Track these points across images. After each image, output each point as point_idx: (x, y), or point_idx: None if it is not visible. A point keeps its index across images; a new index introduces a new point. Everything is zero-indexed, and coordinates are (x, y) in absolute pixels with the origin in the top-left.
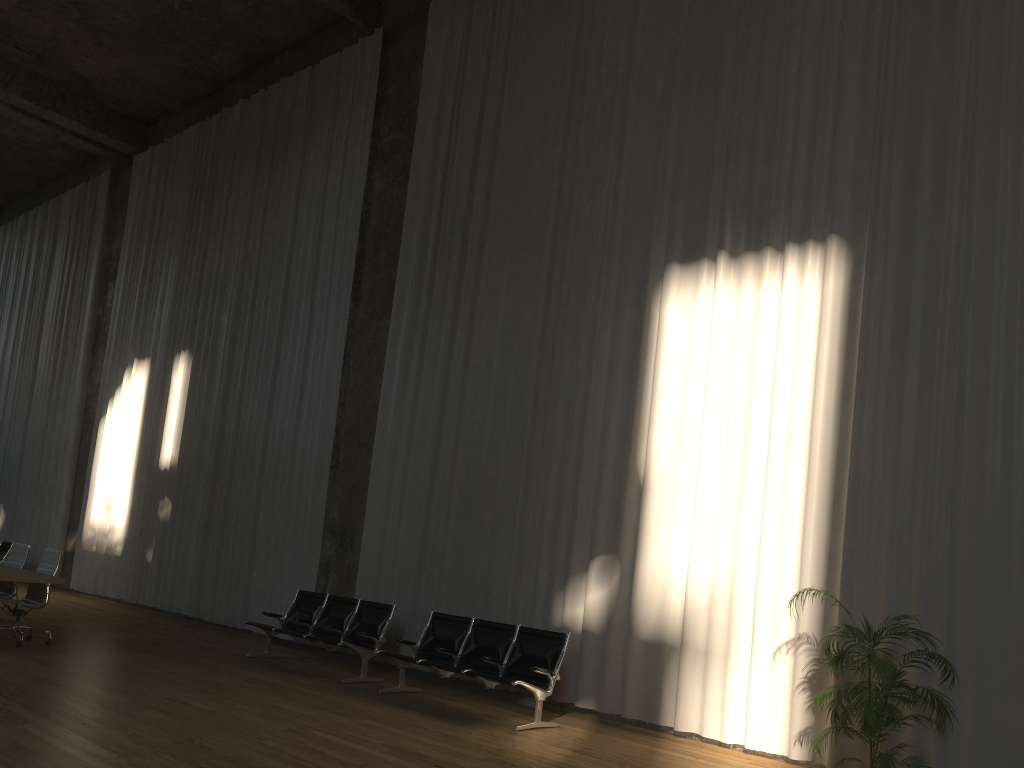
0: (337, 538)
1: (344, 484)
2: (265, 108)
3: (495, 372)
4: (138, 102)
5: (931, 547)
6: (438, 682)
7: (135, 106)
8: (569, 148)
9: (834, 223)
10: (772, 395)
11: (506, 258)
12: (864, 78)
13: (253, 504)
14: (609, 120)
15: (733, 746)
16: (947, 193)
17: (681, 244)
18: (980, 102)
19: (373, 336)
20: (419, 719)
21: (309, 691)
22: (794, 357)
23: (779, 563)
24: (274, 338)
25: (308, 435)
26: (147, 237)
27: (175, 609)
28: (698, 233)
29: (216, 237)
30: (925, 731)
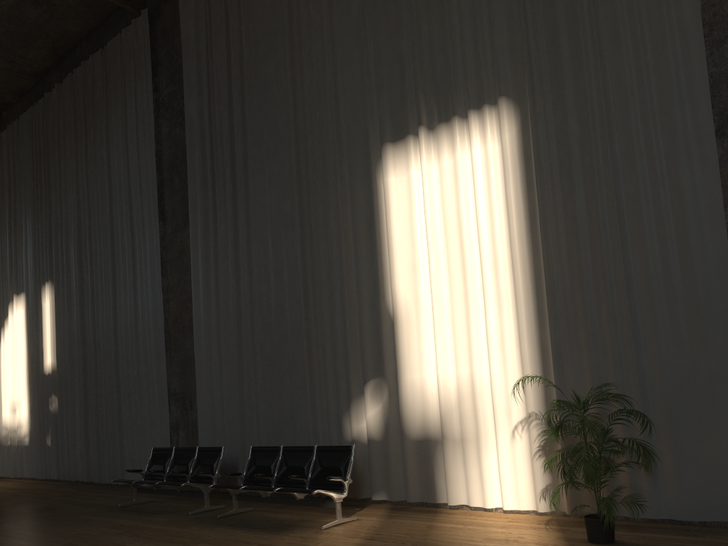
0: (180, 402)
1: (178, 360)
2: (74, 87)
3: (271, 254)
4: None
5: (617, 326)
6: (262, 501)
7: None
8: (296, 71)
9: (501, 88)
10: (477, 231)
11: (265, 165)
12: None
13: (114, 388)
14: (322, 43)
15: (495, 509)
16: (582, 46)
17: (390, 128)
18: None
19: (180, 244)
20: (244, 535)
21: (160, 527)
22: (489, 198)
23: (505, 361)
24: (109, 260)
25: (145, 328)
26: (7, 201)
27: (73, 478)
28: (401, 116)
29: (56, 192)
30: (637, 472)
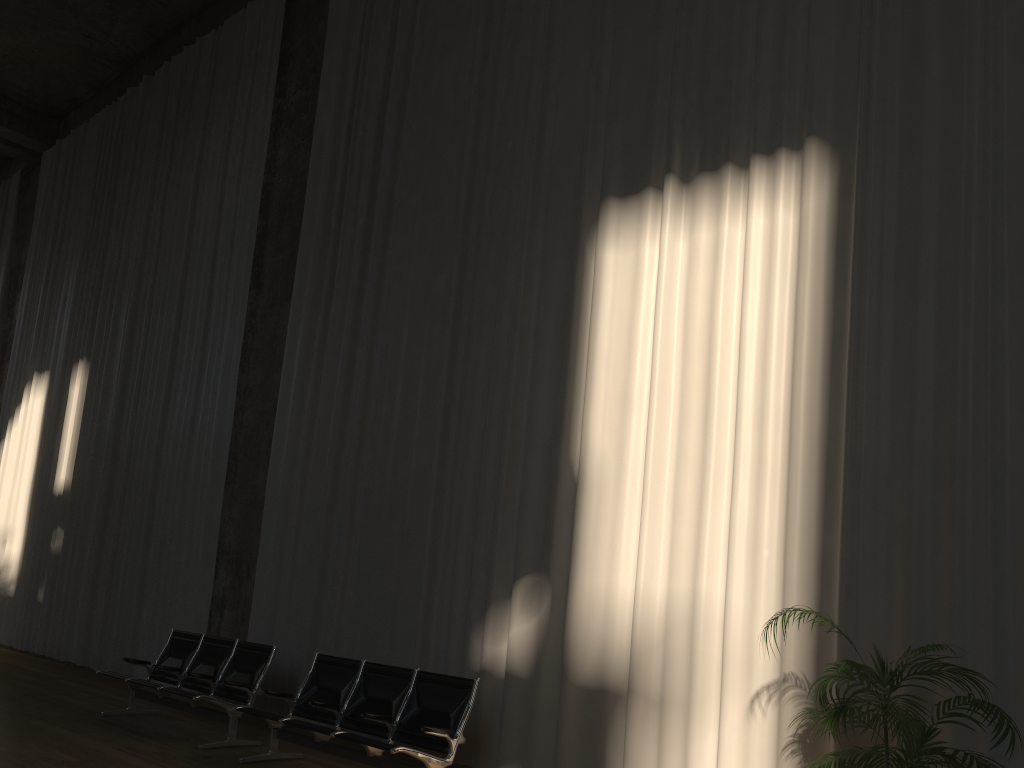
0: (233, 567)
1: (242, 502)
2: (168, 82)
3: (404, 354)
4: (43, 91)
5: (966, 546)
6: (314, 747)
7: (40, 96)
8: (488, 78)
9: (813, 122)
10: (739, 353)
11: (417, 216)
12: None
13: (143, 530)
14: (533, 37)
15: None
16: (965, 63)
17: (620, 174)
18: None
19: (275, 325)
20: None
21: (139, 763)
22: (766, 301)
23: (754, 577)
24: (171, 337)
25: (203, 445)
26: (51, 238)
27: (63, 657)
28: (641, 158)
29: (117, 230)
30: None
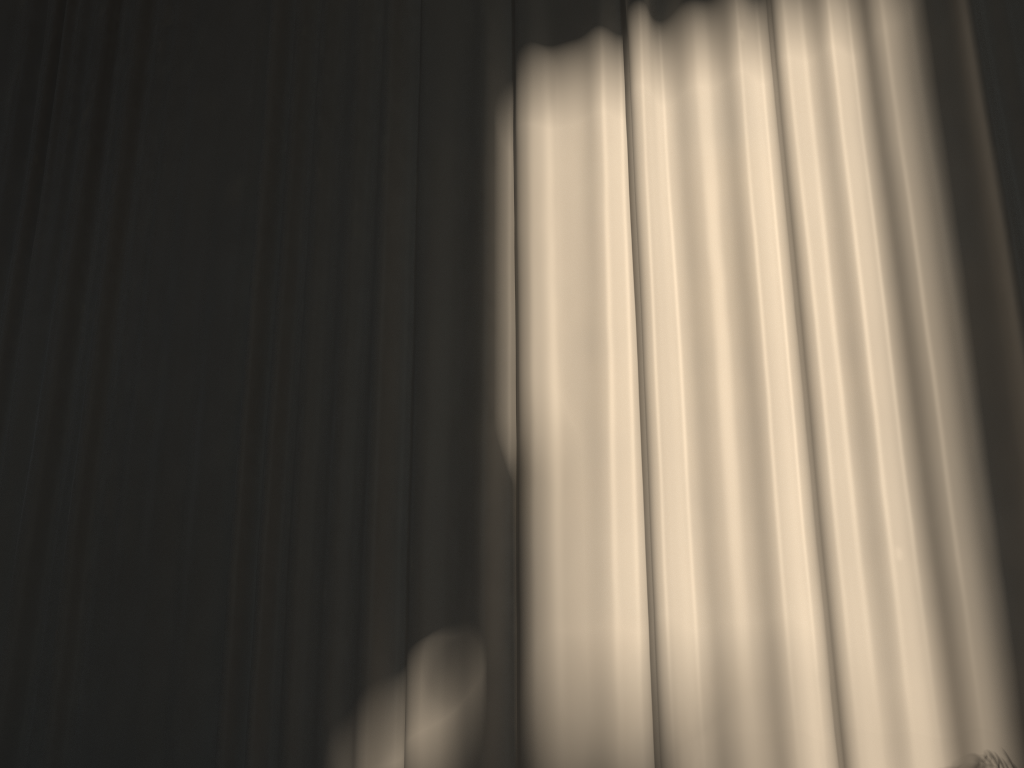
0: None
1: None
2: None
3: (173, 299)
4: None
5: None
6: None
7: None
8: None
9: None
10: (795, 248)
11: (188, 100)
12: None
13: None
14: None
15: None
16: None
17: (546, 15)
18: None
19: None
20: None
21: None
22: (831, 170)
23: (884, 596)
24: None
25: None
26: None
27: None
28: None
29: None
30: None
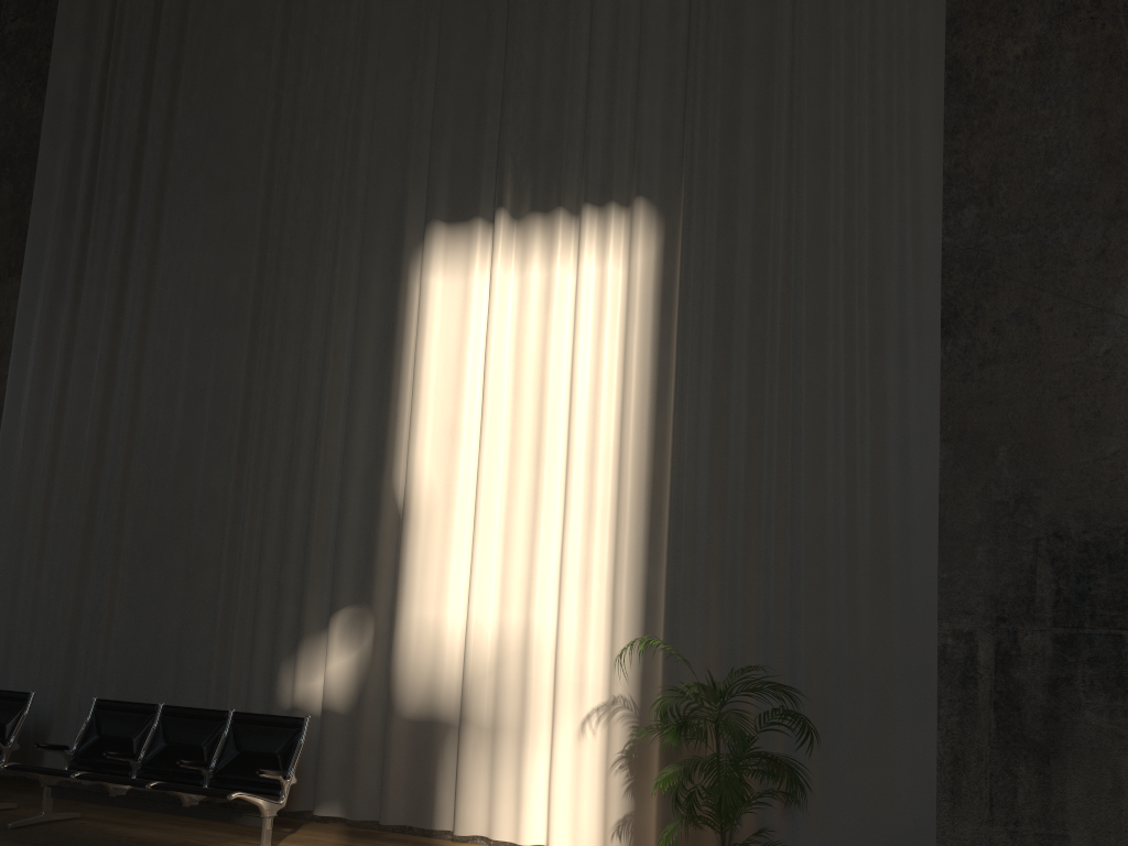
0: None
1: None
2: None
3: (186, 359)
4: None
5: (769, 581)
6: (107, 803)
7: None
8: (289, 62)
9: (642, 183)
10: (571, 395)
11: (200, 204)
12: (672, 10)
13: None
14: (345, 30)
15: None
16: (774, 156)
17: (447, 198)
18: (806, 53)
19: None
20: None
21: None
22: (597, 348)
23: (586, 608)
24: None
25: None
26: None
27: None
28: (469, 186)
29: None
30: (769, 806)
